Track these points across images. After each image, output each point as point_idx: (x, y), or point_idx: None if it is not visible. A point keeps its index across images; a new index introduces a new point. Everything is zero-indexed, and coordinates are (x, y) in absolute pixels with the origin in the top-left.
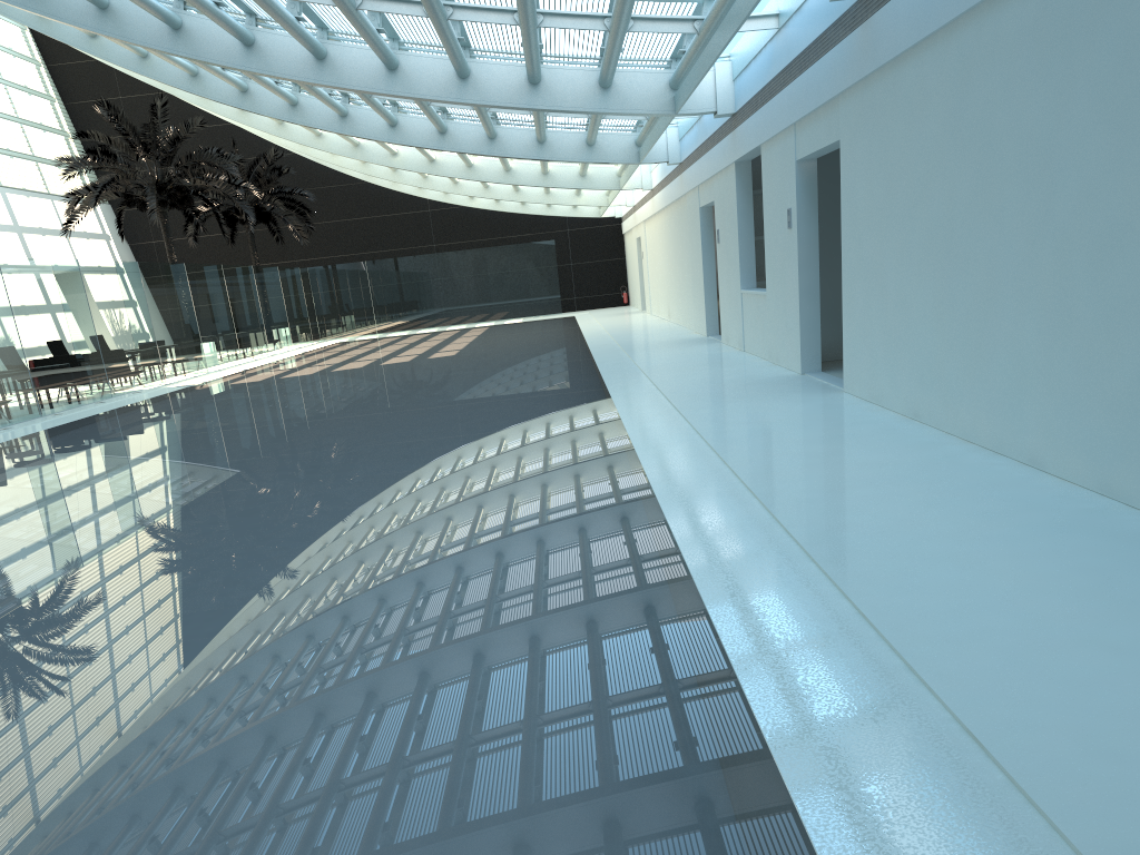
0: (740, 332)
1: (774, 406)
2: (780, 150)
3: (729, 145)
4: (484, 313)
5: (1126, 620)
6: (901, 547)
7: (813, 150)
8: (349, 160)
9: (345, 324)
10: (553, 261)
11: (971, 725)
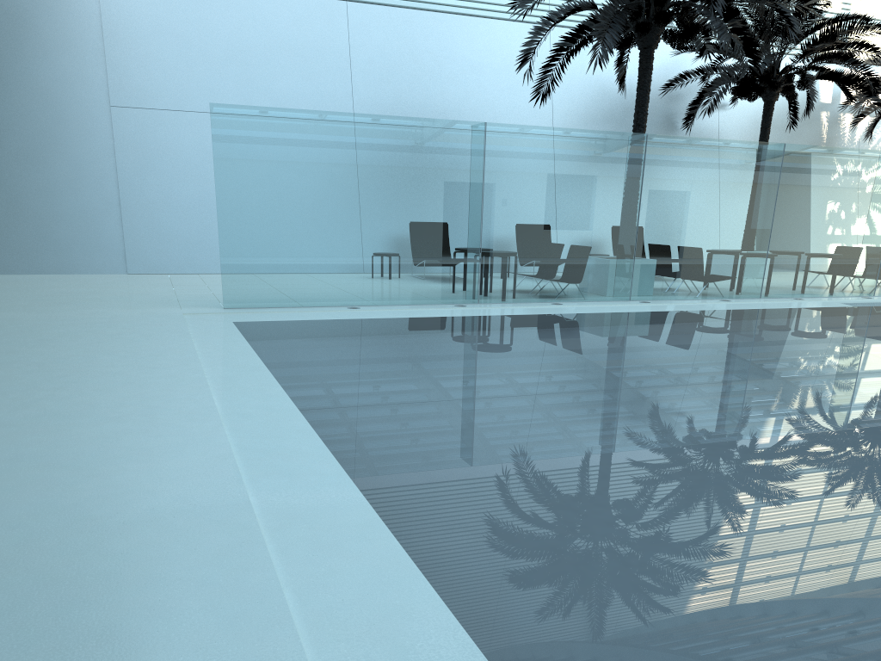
0: None
1: None
2: None
3: None
4: None
5: None
6: None
7: None
8: None
9: None
10: None
11: None
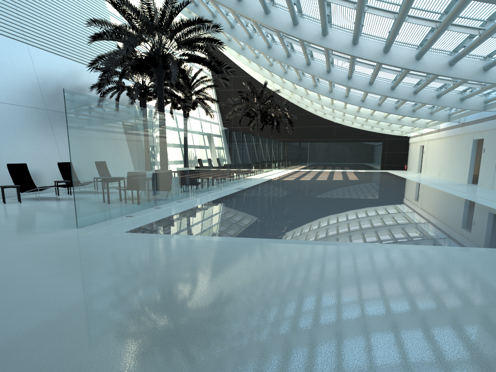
0: (491, 183)
1: None
2: None
3: None
4: (349, 166)
5: None
6: None
7: None
8: (317, 107)
9: (296, 164)
10: (380, 150)
11: None
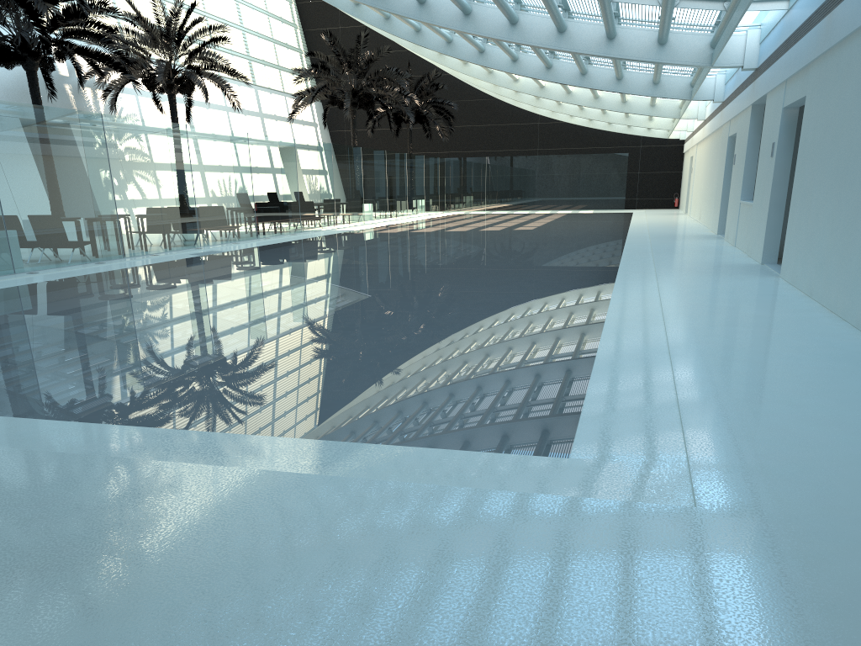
0: (735, 232)
1: (722, 280)
2: (776, 99)
3: (750, 91)
4: (565, 203)
5: (818, 396)
6: (726, 354)
7: (792, 101)
8: (485, 82)
9: (464, 201)
10: (625, 169)
11: (684, 420)
